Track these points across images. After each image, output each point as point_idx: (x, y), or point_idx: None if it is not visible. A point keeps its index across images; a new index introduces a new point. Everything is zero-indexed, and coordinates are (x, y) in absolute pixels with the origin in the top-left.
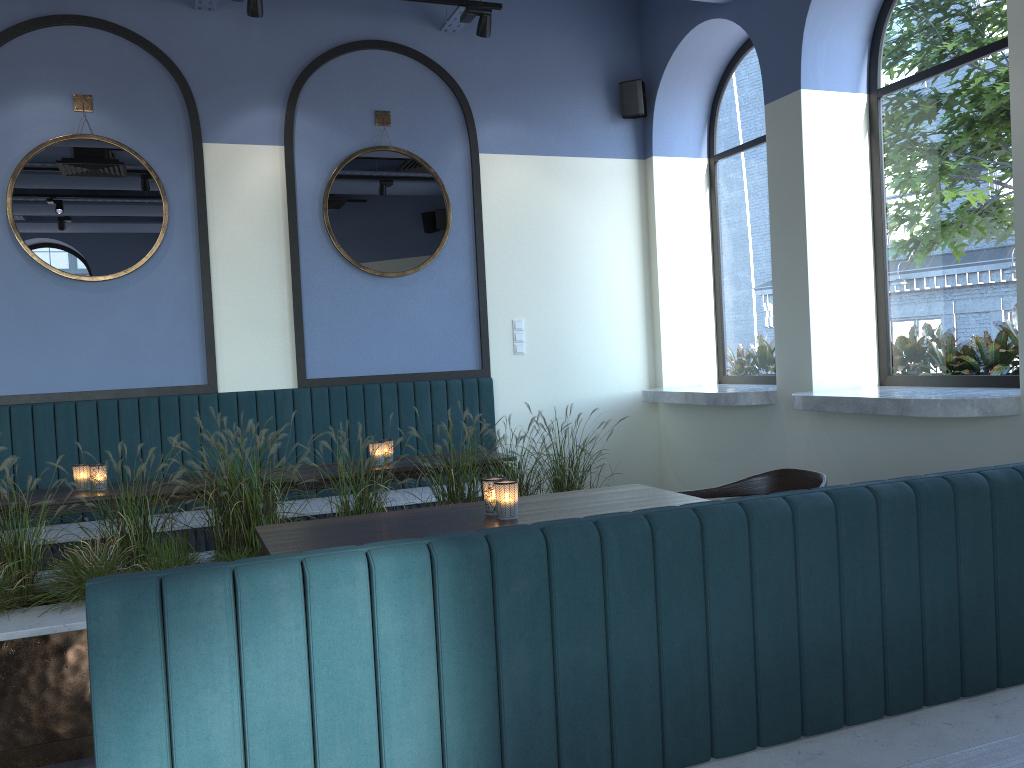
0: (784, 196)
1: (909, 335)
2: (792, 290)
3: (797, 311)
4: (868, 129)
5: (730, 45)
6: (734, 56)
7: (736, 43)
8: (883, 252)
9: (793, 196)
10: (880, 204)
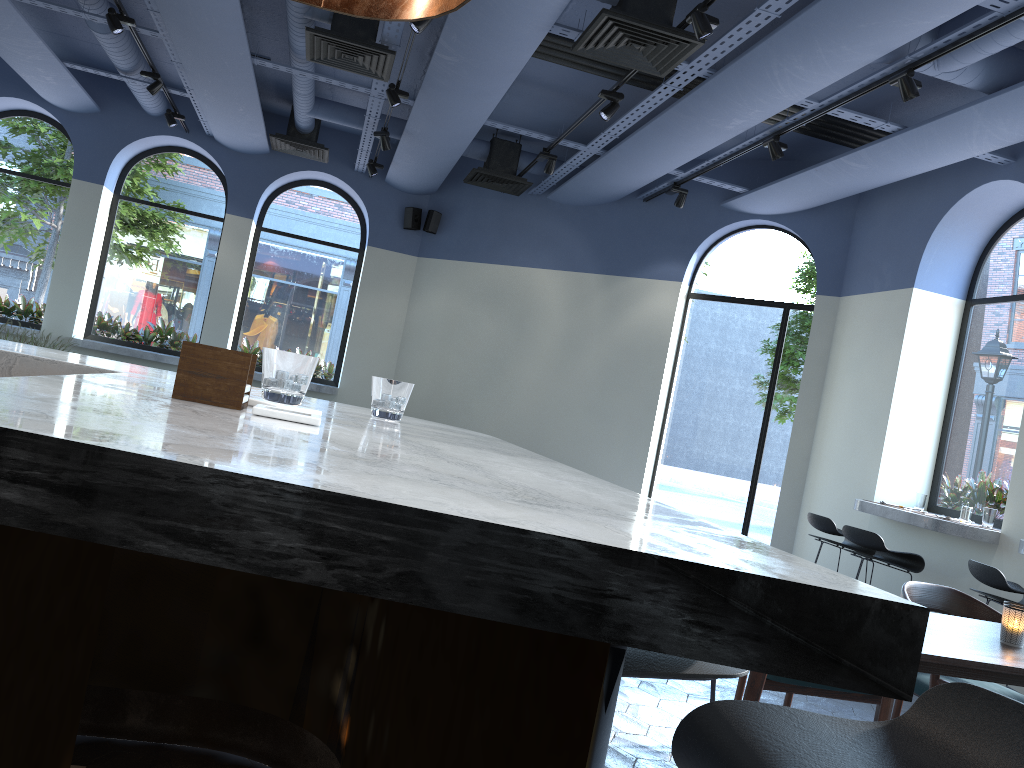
0: (76, 232)
1: (109, 318)
2: (69, 282)
3: (71, 294)
4: (110, 211)
5: (13, 107)
6: (7, 111)
7: (16, 108)
8: (103, 274)
9: (83, 235)
10: (108, 250)
